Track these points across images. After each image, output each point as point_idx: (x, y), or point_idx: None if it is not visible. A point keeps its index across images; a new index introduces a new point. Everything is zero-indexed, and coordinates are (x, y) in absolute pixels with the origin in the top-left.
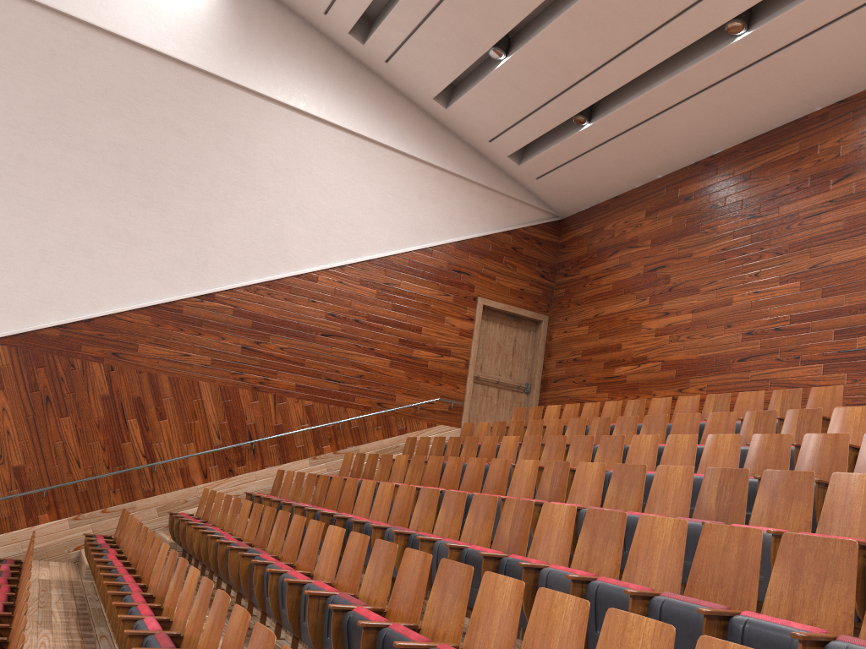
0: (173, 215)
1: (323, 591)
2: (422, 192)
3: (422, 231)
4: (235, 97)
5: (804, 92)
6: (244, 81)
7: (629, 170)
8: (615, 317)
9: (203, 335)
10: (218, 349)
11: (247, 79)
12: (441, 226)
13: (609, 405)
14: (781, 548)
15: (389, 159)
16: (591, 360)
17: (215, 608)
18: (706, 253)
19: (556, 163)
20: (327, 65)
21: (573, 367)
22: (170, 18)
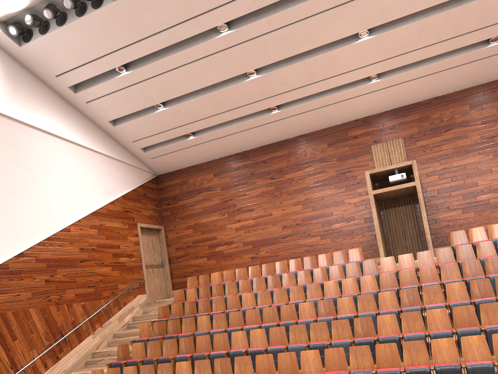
0: None
1: (342, 372)
2: (106, 171)
3: (109, 193)
4: (17, 128)
5: (289, 131)
6: (21, 118)
7: (204, 155)
8: (208, 224)
9: (24, 280)
10: (33, 286)
11: (22, 116)
12: (115, 188)
13: (251, 268)
14: (480, 308)
15: (90, 155)
16: (199, 245)
17: None
18: (253, 193)
19: (167, 152)
20: (54, 104)
21: (188, 250)
22: None
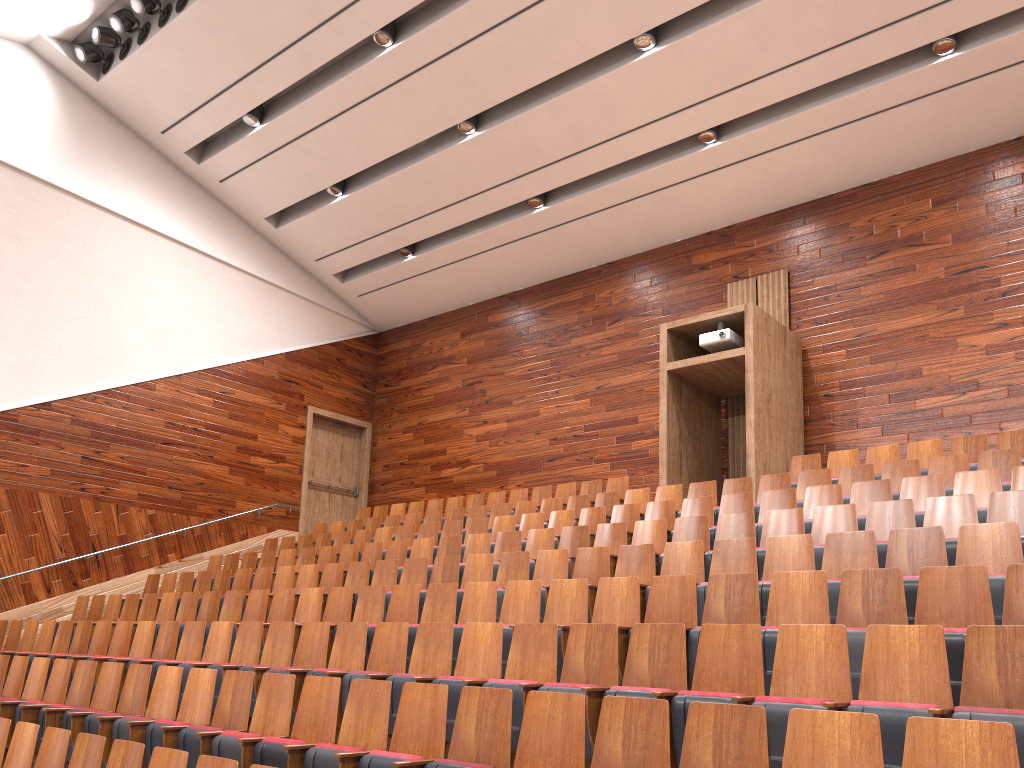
0: (9, 322)
1: None
2: (253, 304)
3: (254, 342)
4: (72, 206)
5: (584, 253)
6: (82, 192)
7: (445, 296)
8: (438, 425)
9: (41, 445)
10: (57, 459)
11: (85, 189)
12: (271, 338)
13: (451, 500)
14: (619, 553)
15: (222, 272)
16: (418, 463)
17: (272, 634)
18: (516, 372)
19: (379, 285)
20: (161, 179)
21: (401, 470)
22: (5, 124)
